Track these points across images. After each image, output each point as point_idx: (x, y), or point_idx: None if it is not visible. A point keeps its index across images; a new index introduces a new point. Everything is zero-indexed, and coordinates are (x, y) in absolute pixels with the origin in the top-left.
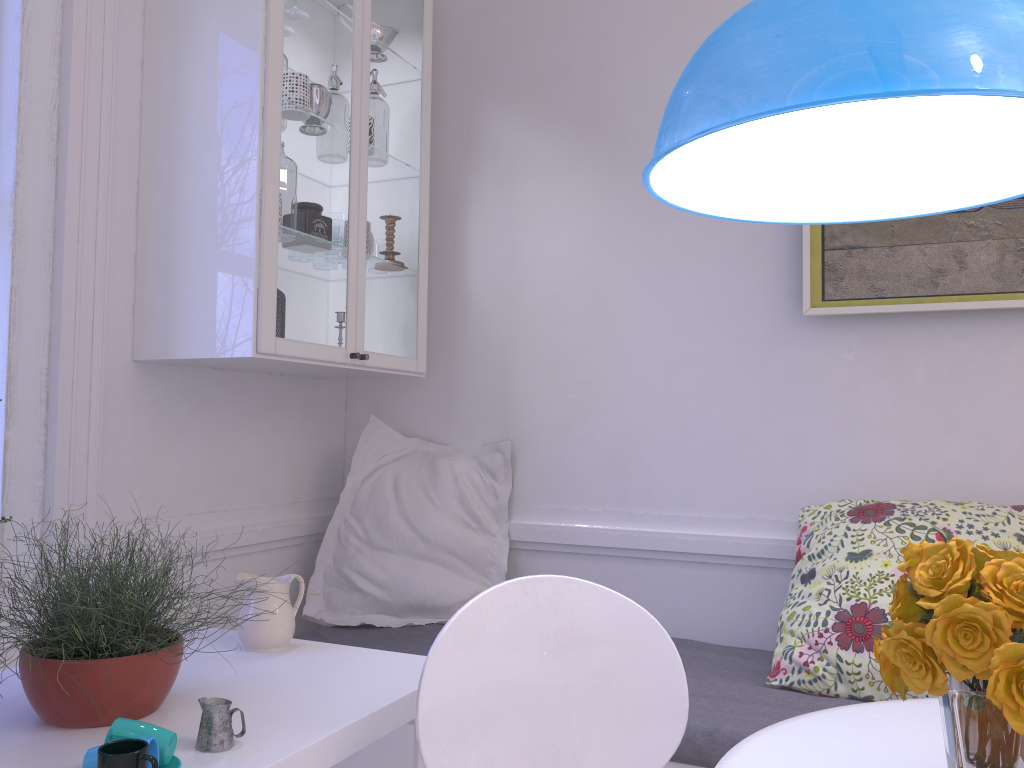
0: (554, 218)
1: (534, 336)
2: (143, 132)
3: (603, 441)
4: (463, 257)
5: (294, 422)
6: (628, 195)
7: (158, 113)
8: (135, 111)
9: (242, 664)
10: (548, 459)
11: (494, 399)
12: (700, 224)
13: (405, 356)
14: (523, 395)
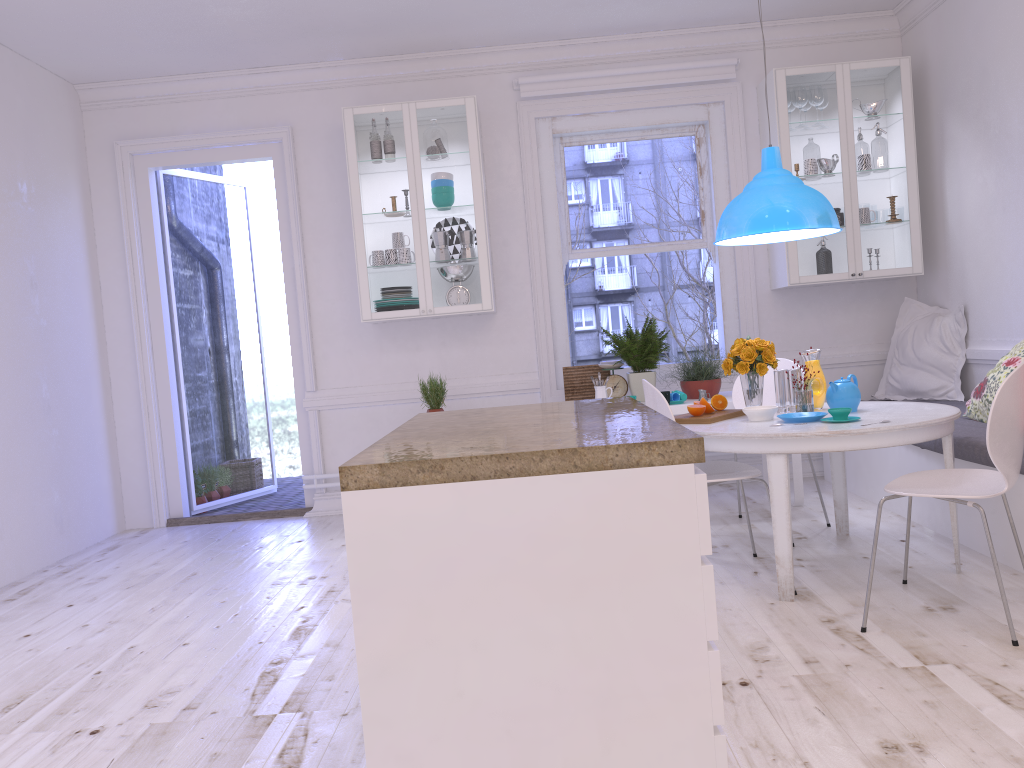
0: (970, 176)
1: (969, 245)
2: None
3: (994, 301)
4: (945, 204)
5: (873, 304)
6: (993, 158)
7: None
8: None
9: None
10: (978, 313)
11: (959, 282)
12: (1017, 171)
13: (900, 267)
14: (968, 278)
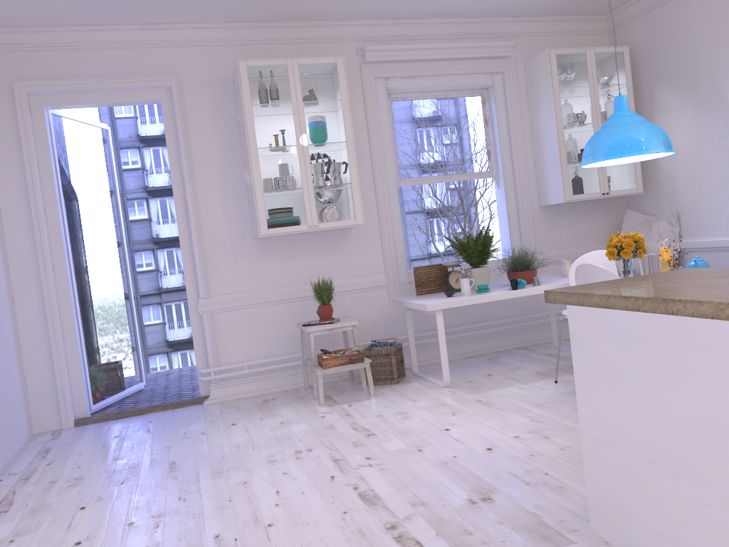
0: (682, 126)
1: (680, 172)
2: (532, 142)
3: (706, 208)
4: None
5: (602, 215)
6: (704, 113)
7: (535, 136)
8: (530, 137)
9: (557, 278)
10: (690, 217)
11: (671, 197)
12: (728, 120)
13: (630, 188)
14: (679, 194)
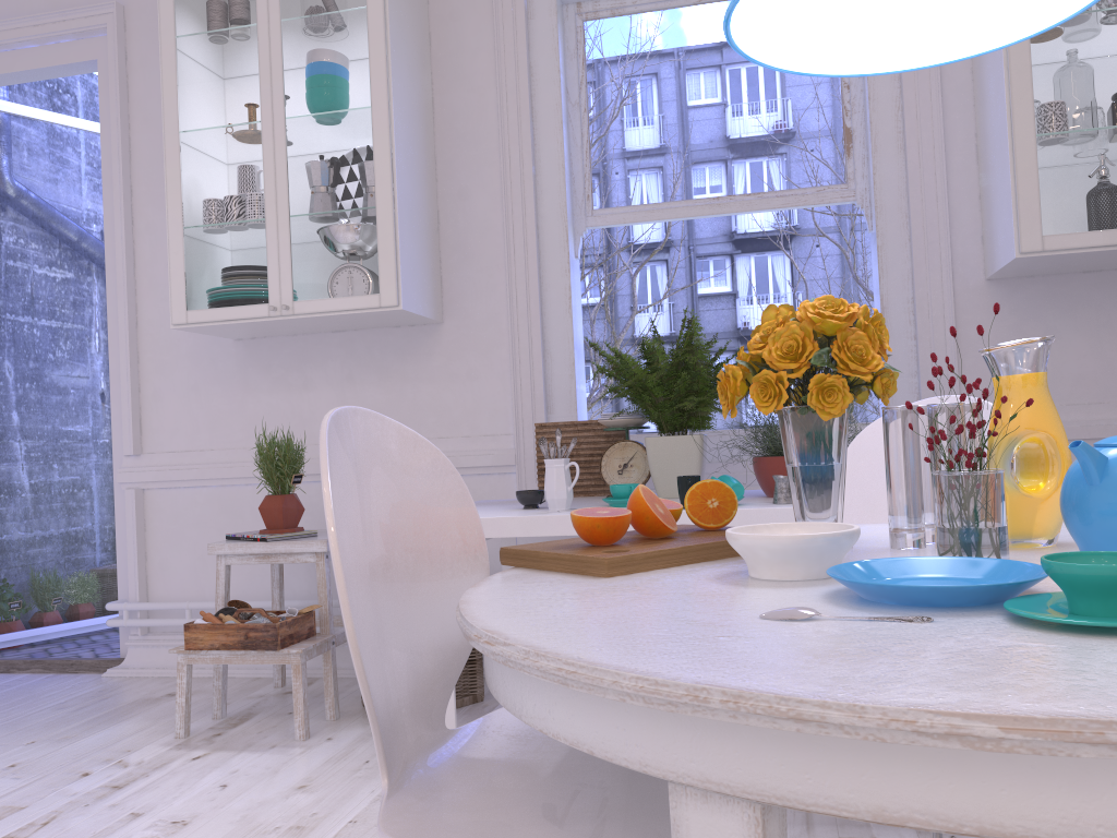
0: None
1: None
2: (974, 93)
3: None
4: None
5: None
6: None
7: (976, 74)
8: (966, 79)
9: None
10: None
11: None
12: None
13: None
14: None
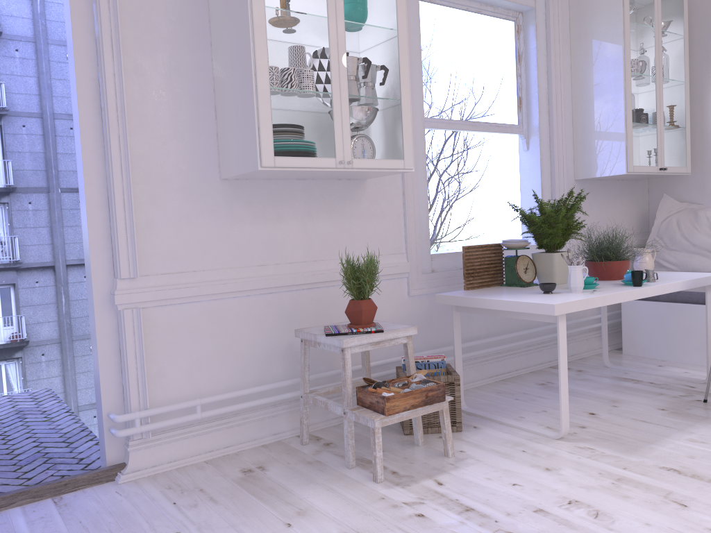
0: None
1: None
2: (572, 94)
3: None
4: (707, 117)
5: (627, 199)
6: None
7: (579, 86)
8: (569, 86)
9: None
10: None
11: None
12: None
13: (681, 166)
14: None
